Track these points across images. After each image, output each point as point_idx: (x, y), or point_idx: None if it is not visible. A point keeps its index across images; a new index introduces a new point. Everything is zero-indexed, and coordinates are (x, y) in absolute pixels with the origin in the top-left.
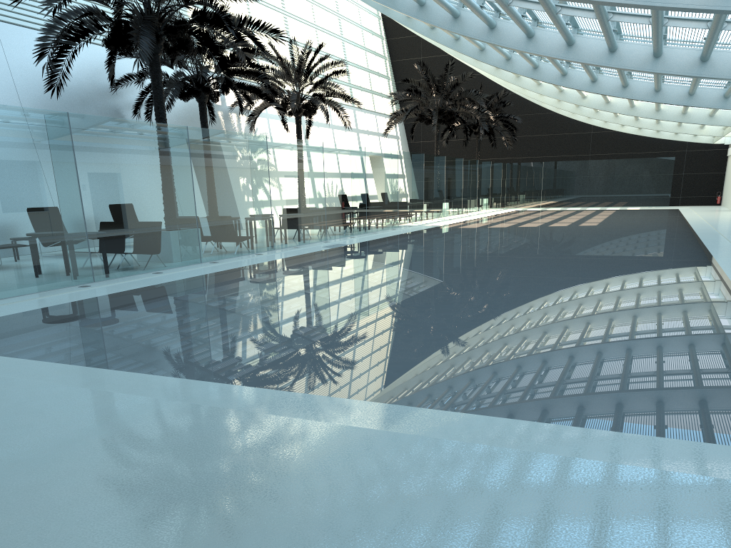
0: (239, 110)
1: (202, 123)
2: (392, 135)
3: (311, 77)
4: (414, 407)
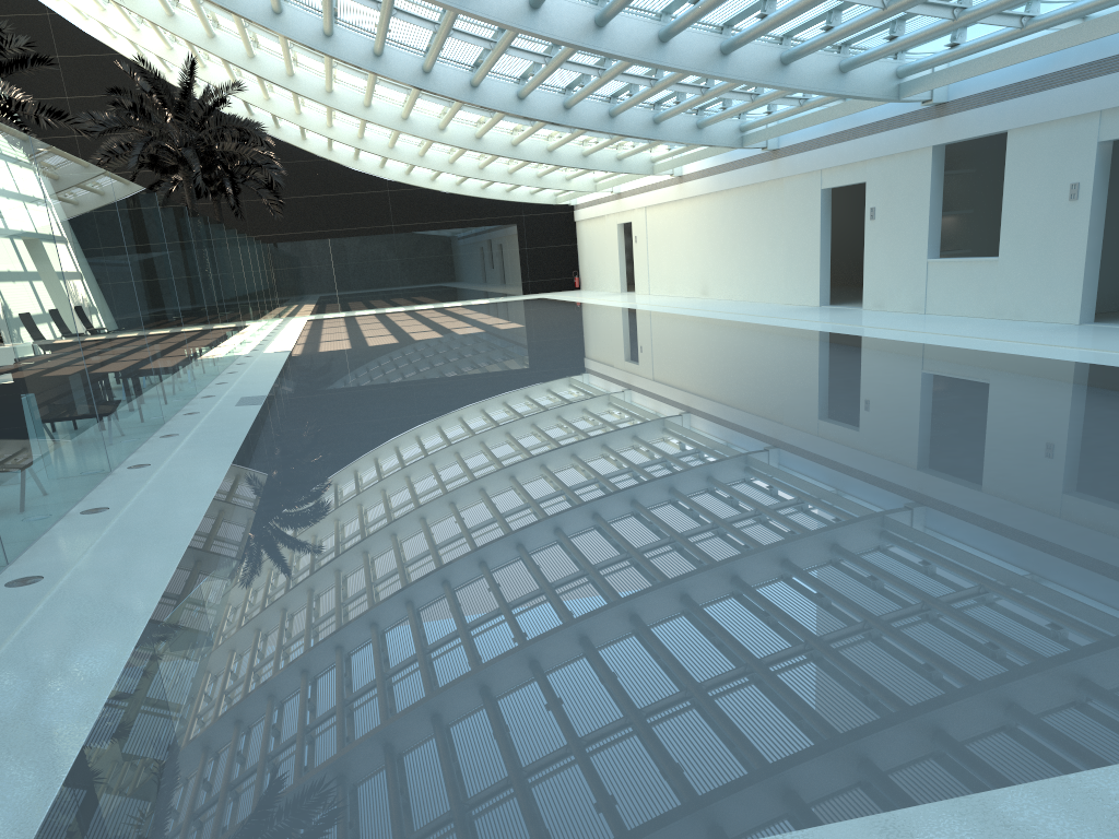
0: None
1: None
2: None
3: None
4: None
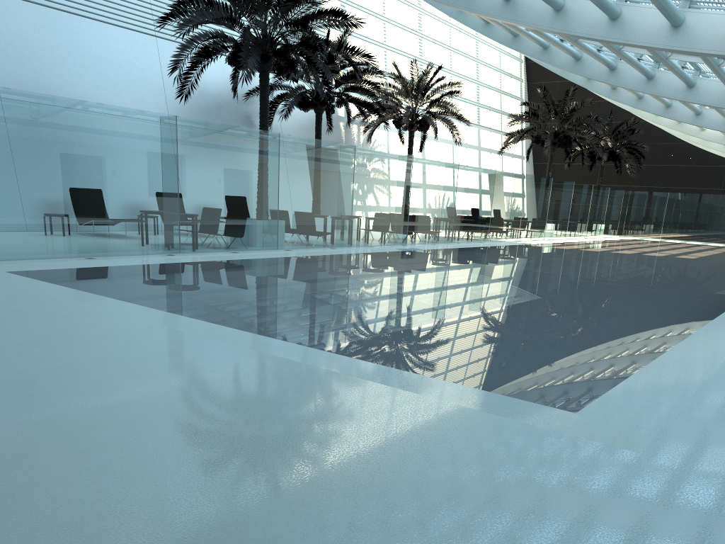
0: (361, 122)
1: (316, 131)
2: (517, 155)
3: (428, 96)
4: (307, 347)
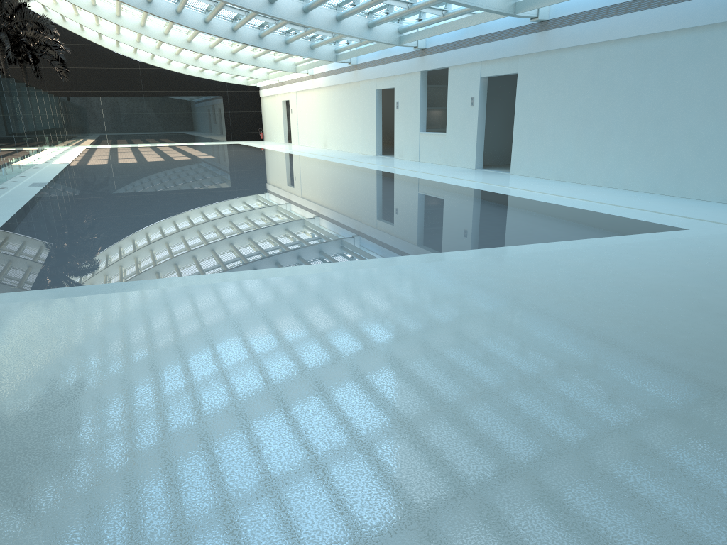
0: None
1: None
2: None
3: None
4: (525, 245)
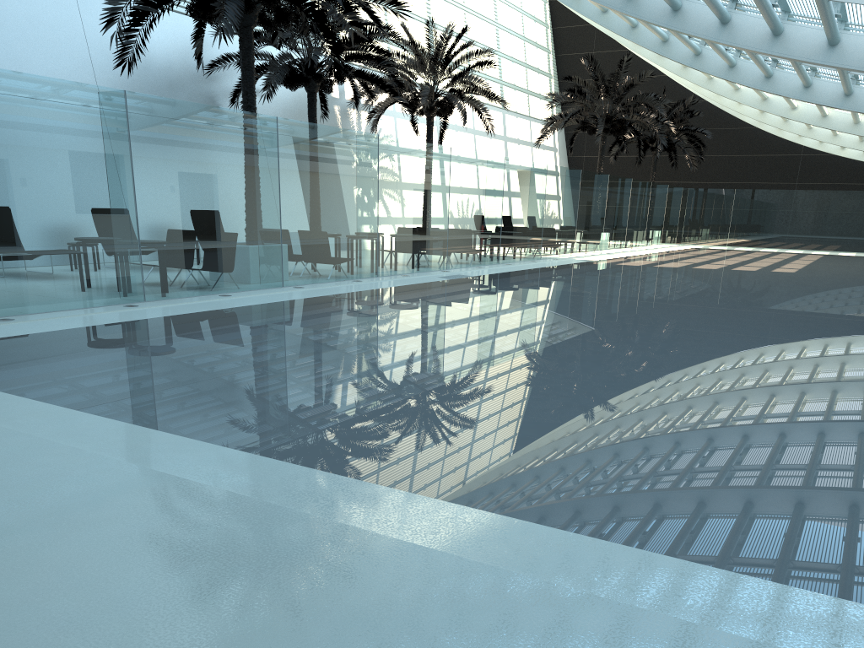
0: (360, 105)
1: (310, 117)
2: (549, 146)
3: (450, 68)
4: (470, 508)
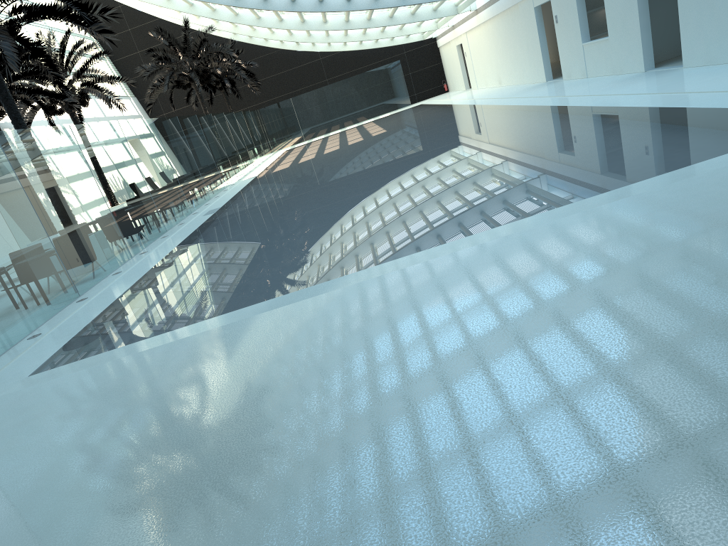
0: (1, 124)
1: None
2: (136, 115)
3: (69, 68)
4: (598, 195)
